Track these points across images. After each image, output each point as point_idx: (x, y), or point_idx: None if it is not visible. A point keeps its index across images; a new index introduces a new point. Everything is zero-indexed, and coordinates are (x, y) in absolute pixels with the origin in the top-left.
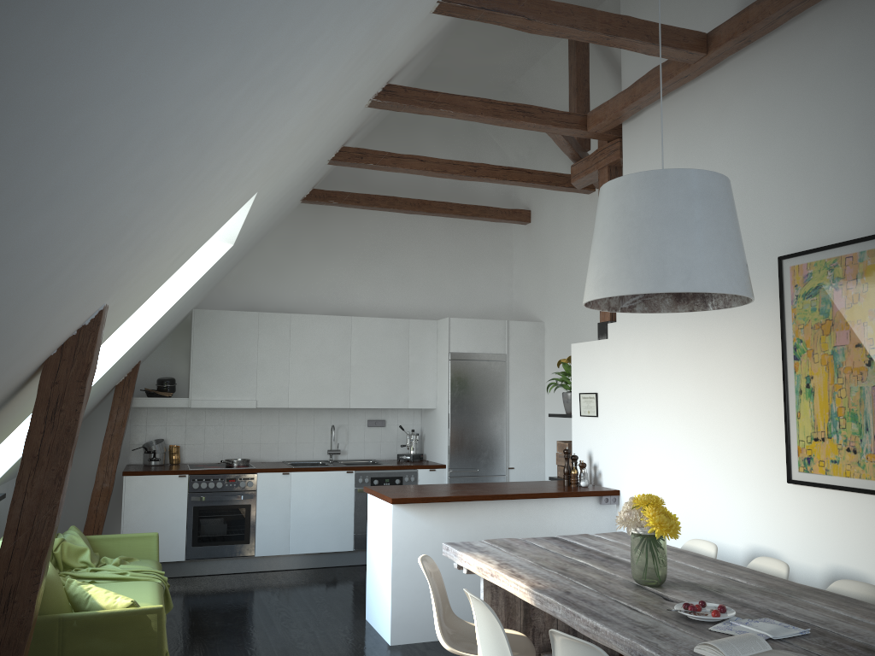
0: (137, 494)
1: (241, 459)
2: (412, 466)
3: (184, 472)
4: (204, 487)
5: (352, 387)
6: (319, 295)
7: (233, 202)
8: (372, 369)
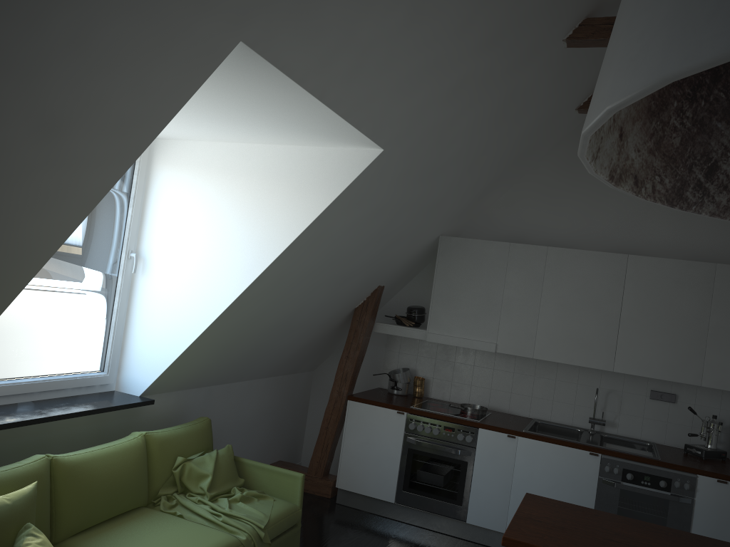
0: (357, 421)
1: (481, 406)
2: (688, 469)
3: (402, 409)
4: (419, 430)
5: (619, 345)
6: (600, 228)
7: (113, 42)
8: (651, 326)
